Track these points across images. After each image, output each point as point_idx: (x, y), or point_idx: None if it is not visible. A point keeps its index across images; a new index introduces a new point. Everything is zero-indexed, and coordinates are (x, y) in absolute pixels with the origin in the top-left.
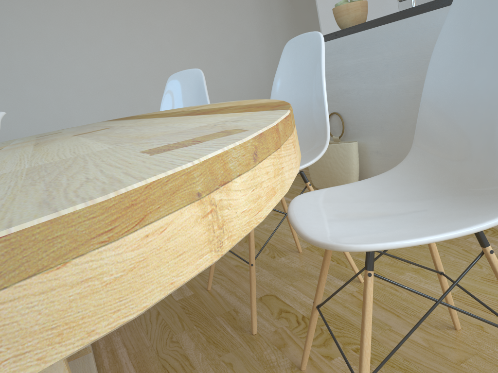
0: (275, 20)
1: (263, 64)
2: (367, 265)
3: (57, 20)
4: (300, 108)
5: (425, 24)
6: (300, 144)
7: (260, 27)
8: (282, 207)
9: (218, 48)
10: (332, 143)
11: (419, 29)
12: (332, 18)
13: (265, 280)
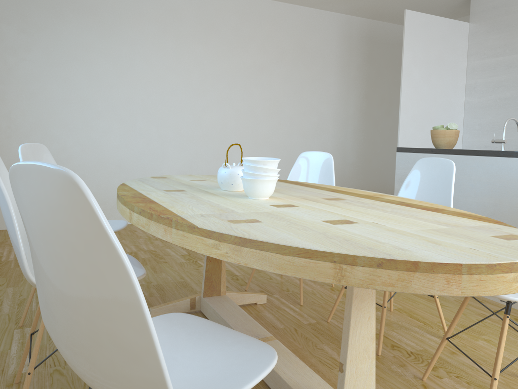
0: (350, 110)
1: (331, 145)
2: (506, 311)
3: (178, 71)
4: None
5: (511, 165)
6: None
7: (336, 113)
8: None
9: (298, 123)
10: None
11: (506, 168)
12: (409, 126)
13: None
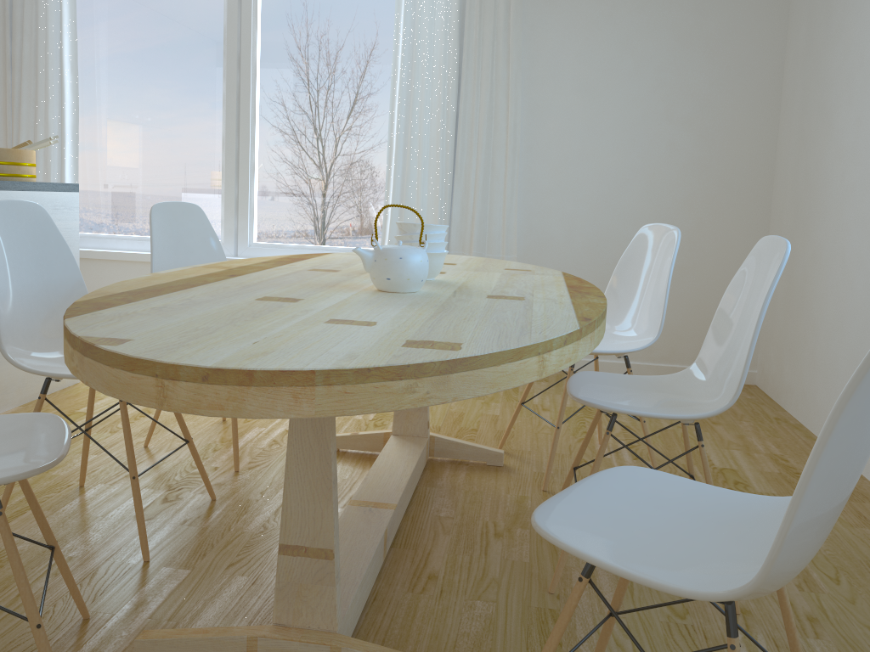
0: None
1: None
2: None
3: None
4: (32, 295)
5: None
6: (52, 340)
7: None
8: None
9: None
10: None
11: None
12: None
13: (100, 533)
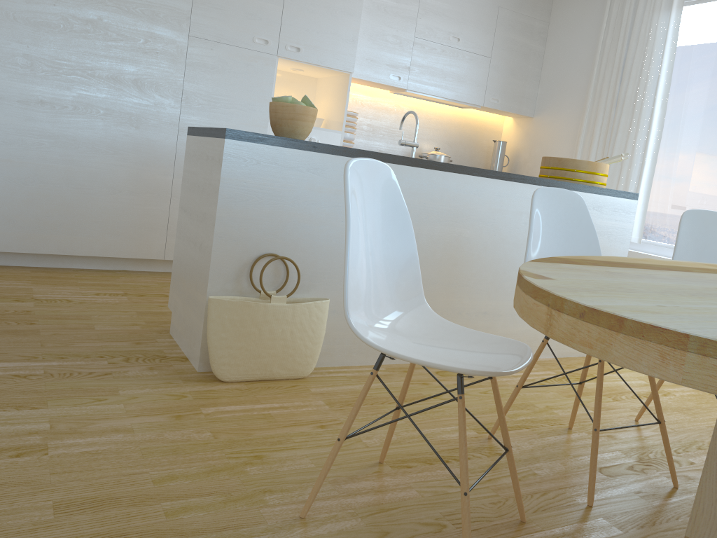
0: None
1: None
2: None
3: None
4: None
5: (436, 181)
6: None
7: None
8: (290, 417)
9: None
10: (255, 301)
11: (430, 184)
12: None
13: (565, 467)
